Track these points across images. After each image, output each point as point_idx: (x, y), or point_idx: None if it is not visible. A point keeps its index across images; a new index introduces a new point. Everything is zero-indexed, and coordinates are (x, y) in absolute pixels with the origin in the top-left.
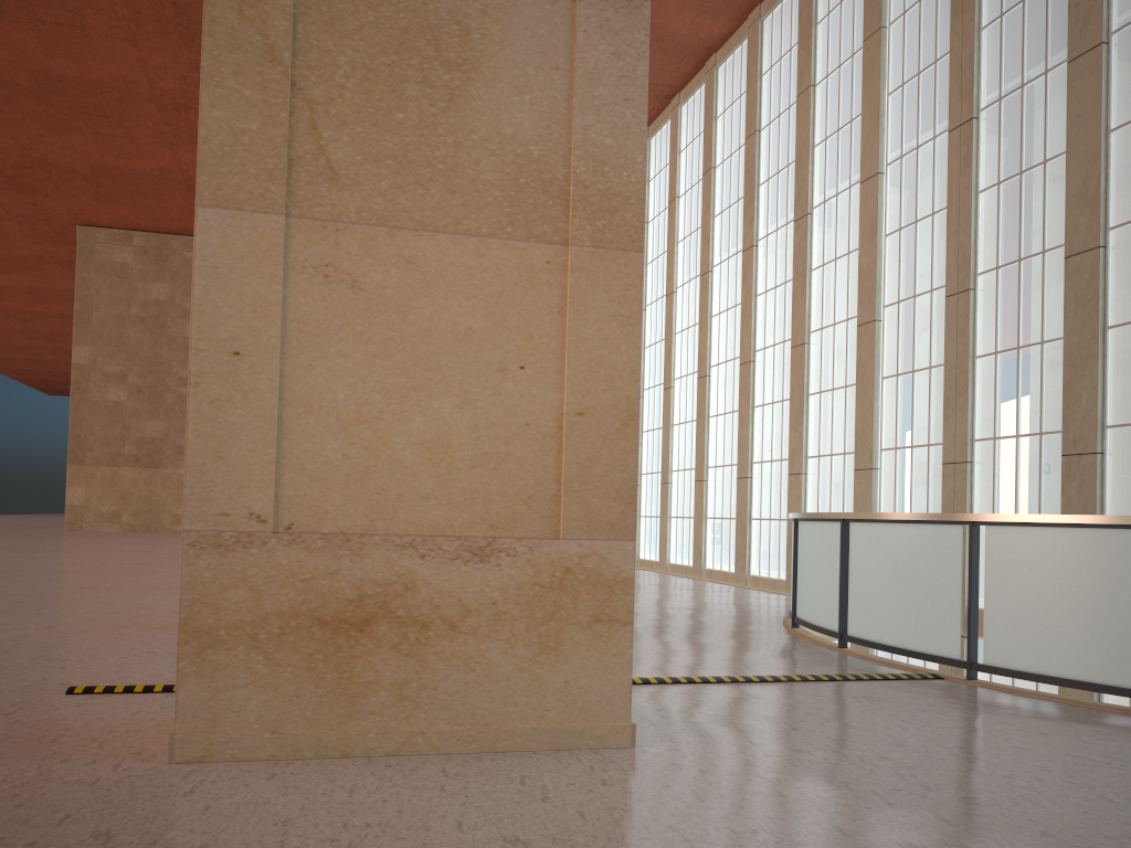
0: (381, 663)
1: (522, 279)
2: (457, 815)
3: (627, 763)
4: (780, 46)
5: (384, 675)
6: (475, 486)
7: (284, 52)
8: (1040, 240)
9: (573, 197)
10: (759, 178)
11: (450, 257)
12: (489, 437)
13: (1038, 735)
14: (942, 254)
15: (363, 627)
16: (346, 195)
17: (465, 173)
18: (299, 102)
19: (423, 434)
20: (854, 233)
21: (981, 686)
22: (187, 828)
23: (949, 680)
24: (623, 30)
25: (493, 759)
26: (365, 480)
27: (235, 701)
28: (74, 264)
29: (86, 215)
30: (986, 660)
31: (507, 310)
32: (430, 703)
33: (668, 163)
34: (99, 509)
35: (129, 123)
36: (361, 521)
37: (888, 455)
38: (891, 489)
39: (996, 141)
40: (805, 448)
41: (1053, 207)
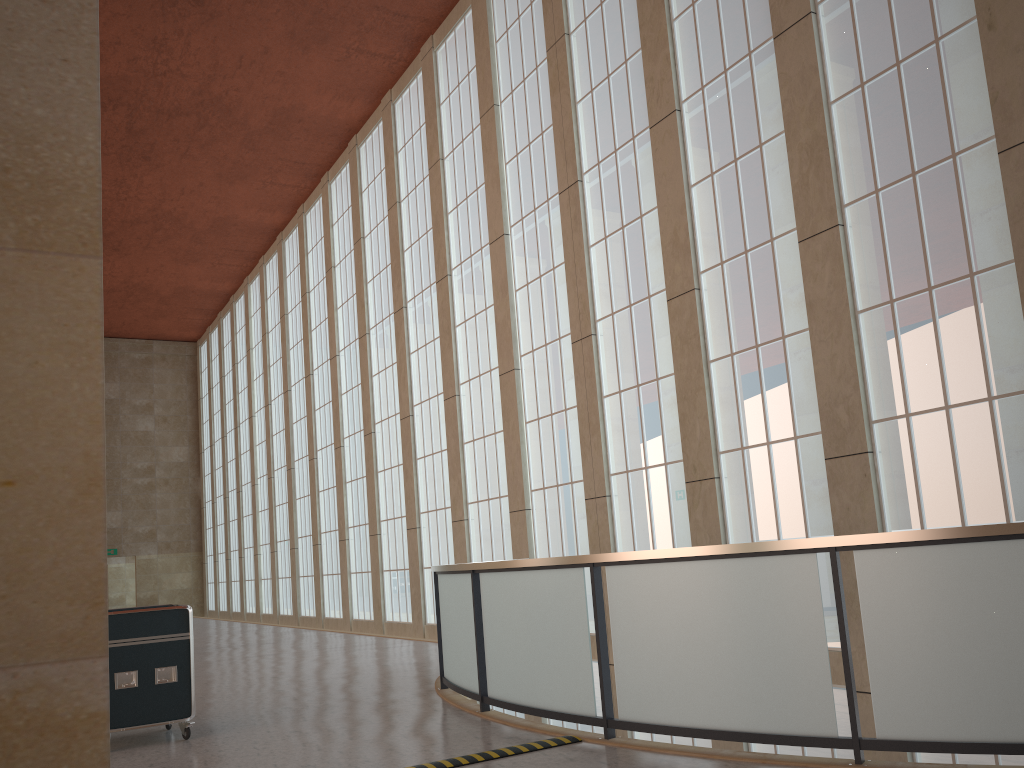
0: None
1: None
2: None
3: None
4: (411, 126)
5: None
6: None
7: None
8: (646, 286)
9: None
10: (403, 245)
11: None
12: None
13: None
14: (565, 304)
15: None
16: None
17: None
18: None
19: None
20: (489, 290)
21: (619, 745)
22: None
23: (587, 742)
24: None
25: None
26: None
27: None
28: None
29: None
30: (622, 715)
31: None
32: None
33: (323, 236)
34: None
35: None
36: None
37: (538, 495)
38: (544, 528)
39: (600, 201)
40: (465, 495)
41: (652, 256)
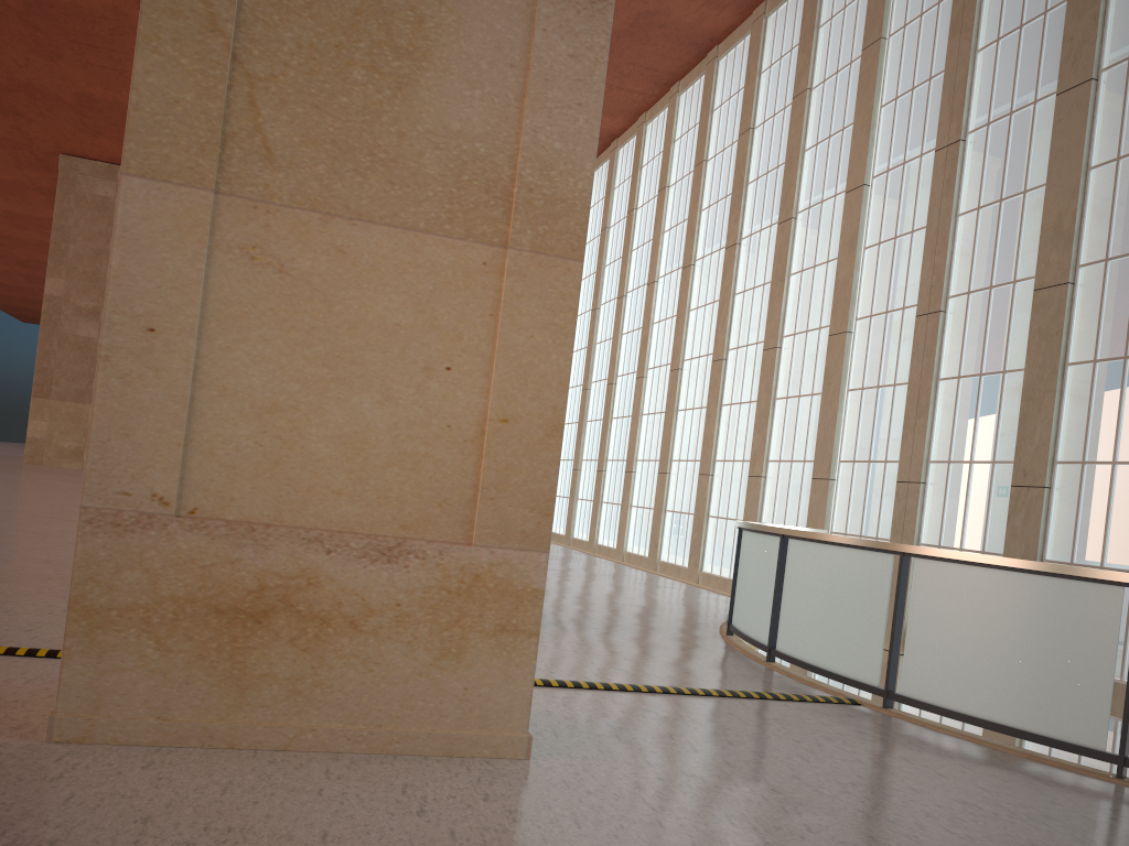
0: (277, 656)
1: (457, 279)
2: (326, 824)
3: (516, 777)
4: (781, 46)
5: (279, 668)
6: (389, 485)
7: (227, 23)
8: (1013, 269)
9: (516, 199)
10: (748, 176)
11: (383, 250)
12: (408, 437)
13: (935, 776)
14: (917, 273)
15: (261, 619)
16: (280, 177)
17: (407, 165)
18: (239, 75)
19: (340, 428)
20: (835, 242)
21: (895, 716)
22: (42, 819)
23: (865, 707)
24: (583, 32)
25: (381, 762)
26: (275, 470)
27: (122, 684)
28: (55, 193)
29: (70, 145)
30: (903, 691)
31: (438, 309)
32: (323, 701)
33: (662, 151)
34: (61, 445)
35: (119, 55)
36: (268, 511)
37: (846, 467)
38: (846, 501)
39: (980, 166)
40: (767, 452)
41: (1028, 238)
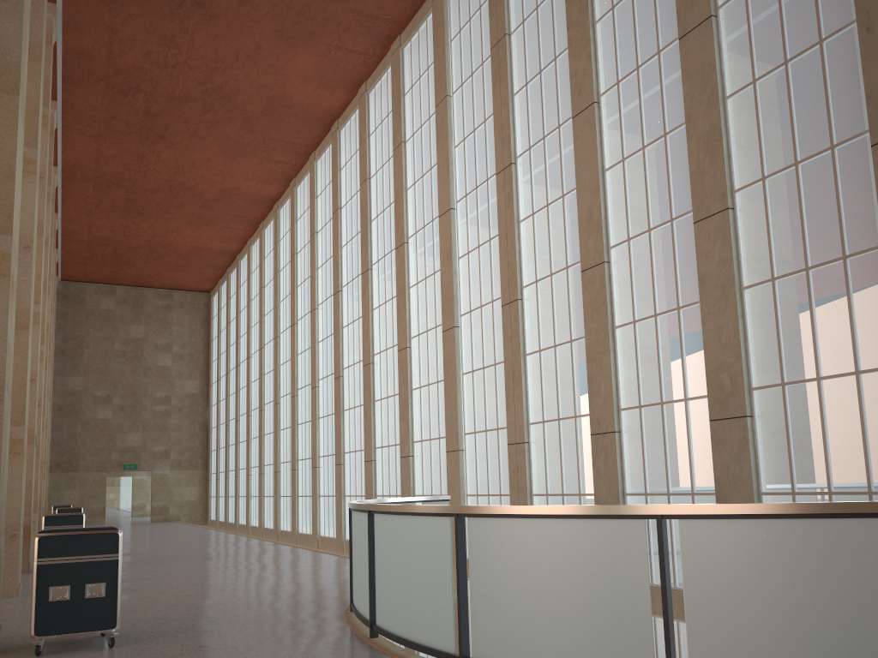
0: None
1: None
2: None
3: None
4: (381, 113)
5: None
6: None
7: None
8: (565, 258)
9: None
10: (371, 215)
11: None
12: None
13: None
14: (498, 272)
15: None
16: None
17: None
18: None
19: None
20: (437, 257)
21: None
22: None
23: None
24: None
25: None
26: None
27: None
28: None
29: None
30: (475, 655)
31: None
32: None
33: (309, 206)
34: None
35: None
36: None
37: (470, 438)
38: (474, 467)
39: (529, 181)
40: (412, 434)
41: (571, 231)
